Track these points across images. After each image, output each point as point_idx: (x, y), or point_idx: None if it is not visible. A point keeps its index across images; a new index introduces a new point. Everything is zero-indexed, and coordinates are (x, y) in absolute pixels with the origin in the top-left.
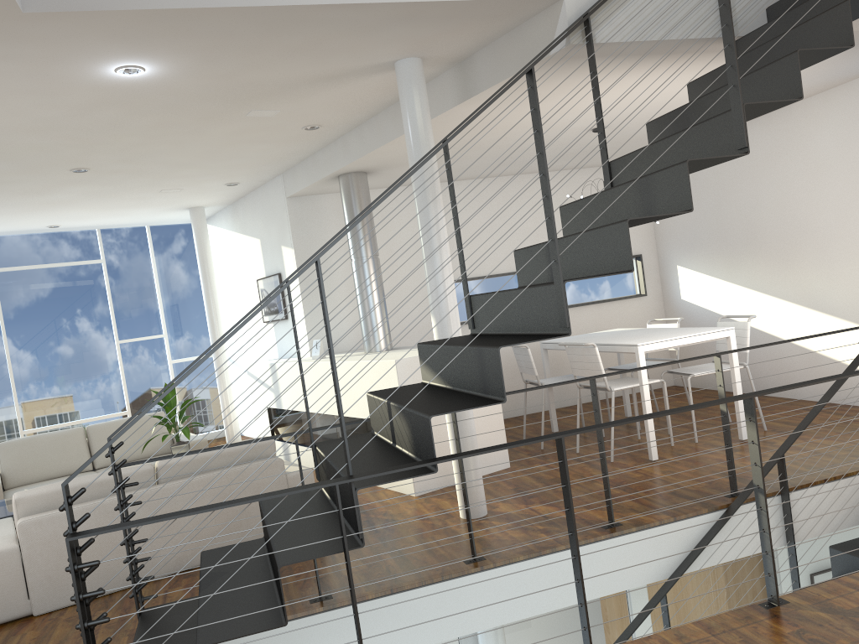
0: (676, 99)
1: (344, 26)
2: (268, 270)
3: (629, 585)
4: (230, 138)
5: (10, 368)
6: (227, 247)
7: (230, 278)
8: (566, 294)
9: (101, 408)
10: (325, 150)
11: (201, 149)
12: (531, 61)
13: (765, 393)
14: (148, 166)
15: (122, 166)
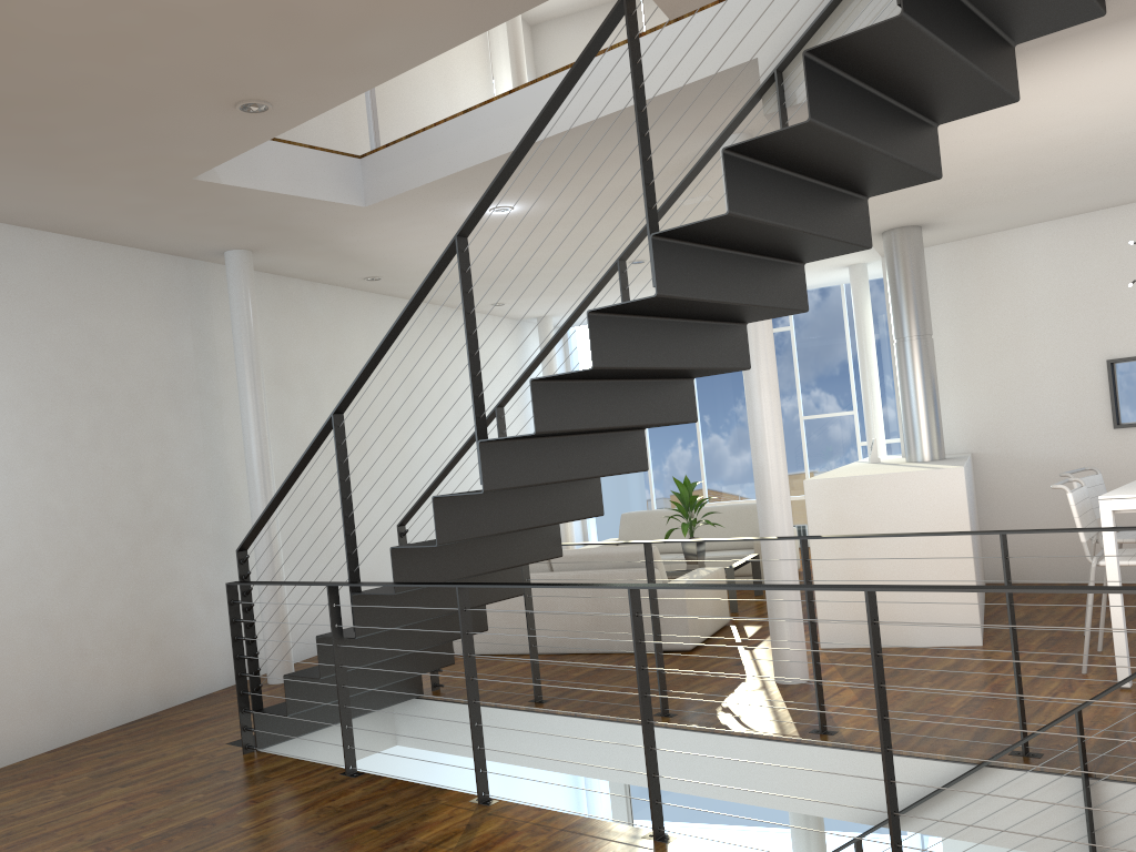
0: None
1: (588, 145)
2: None
3: (819, 812)
4: None
5: (698, 440)
6: None
7: None
8: None
9: None
10: None
11: None
12: (704, 153)
13: (642, 587)
14: None
15: None
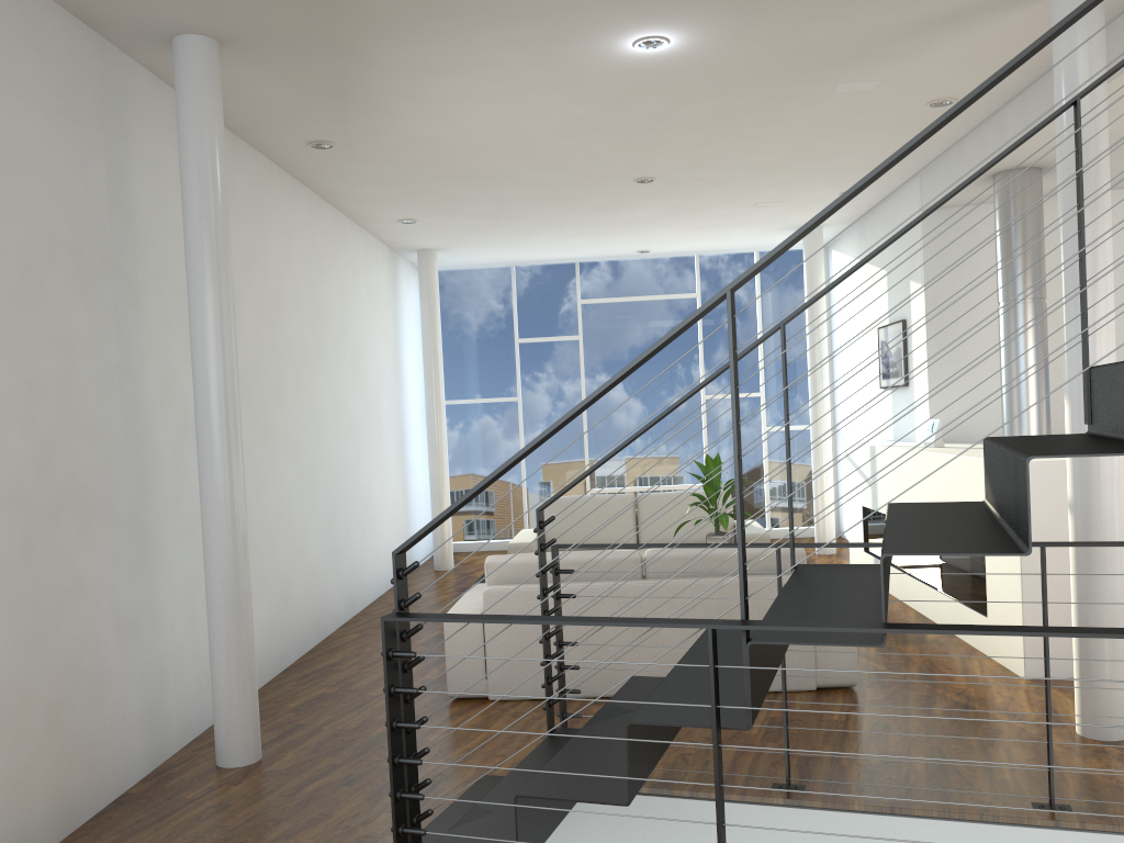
0: None
1: None
2: (892, 315)
3: None
4: (821, 127)
5: (584, 415)
6: (850, 282)
7: (849, 325)
8: None
9: (676, 476)
10: (974, 137)
11: (787, 145)
12: None
13: None
14: (726, 172)
15: (692, 173)
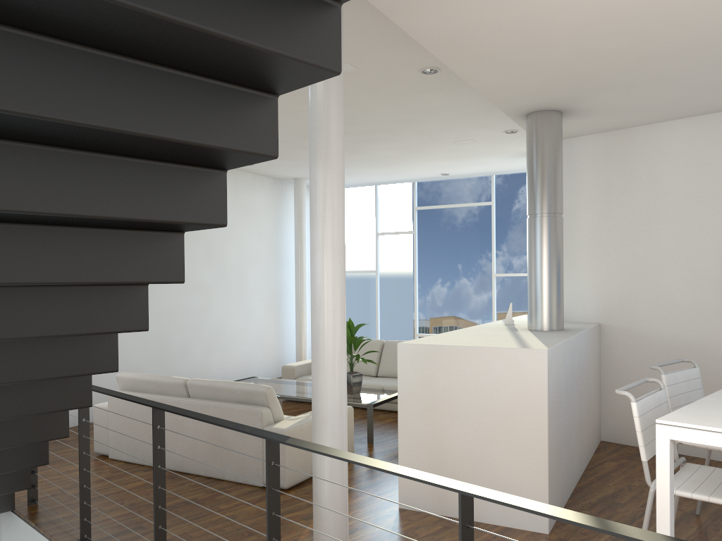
0: None
1: None
2: None
3: None
4: (380, 94)
5: (415, 284)
6: None
7: None
8: None
9: None
10: None
11: (384, 106)
12: None
13: None
14: (381, 125)
15: (359, 127)
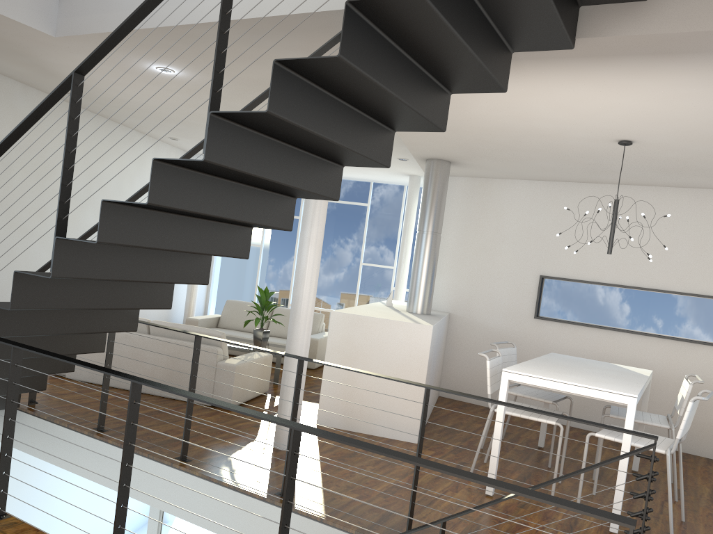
0: (654, 113)
1: None
2: None
3: None
4: None
5: (294, 262)
6: None
7: None
8: (682, 325)
9: (338, 305)
10: None
11: None
12: None
13: (141, 383)
14: None
15: None
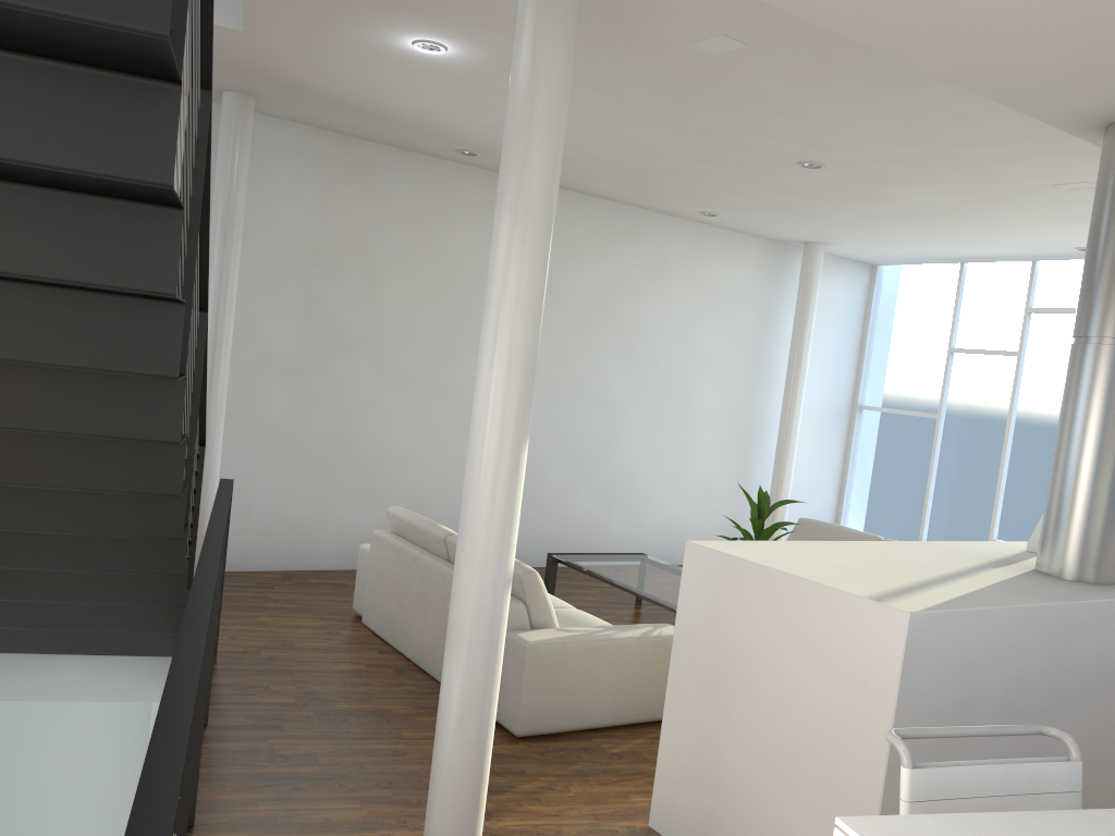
0: None
1: None
2: None
3: None
4: (828, 91)
5: (1004, 449)
6: None
7: None
8: None
9: None
10: None
11: (854, 115)
12: None
13: None
14: (878, 150)
15: (842, 154)
